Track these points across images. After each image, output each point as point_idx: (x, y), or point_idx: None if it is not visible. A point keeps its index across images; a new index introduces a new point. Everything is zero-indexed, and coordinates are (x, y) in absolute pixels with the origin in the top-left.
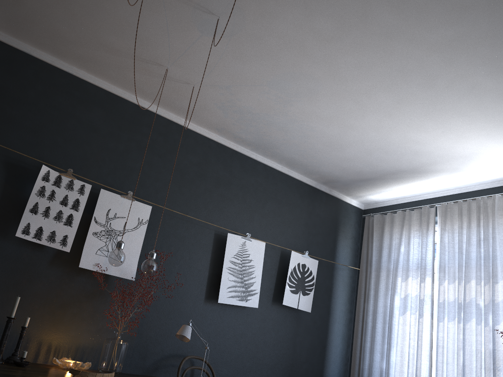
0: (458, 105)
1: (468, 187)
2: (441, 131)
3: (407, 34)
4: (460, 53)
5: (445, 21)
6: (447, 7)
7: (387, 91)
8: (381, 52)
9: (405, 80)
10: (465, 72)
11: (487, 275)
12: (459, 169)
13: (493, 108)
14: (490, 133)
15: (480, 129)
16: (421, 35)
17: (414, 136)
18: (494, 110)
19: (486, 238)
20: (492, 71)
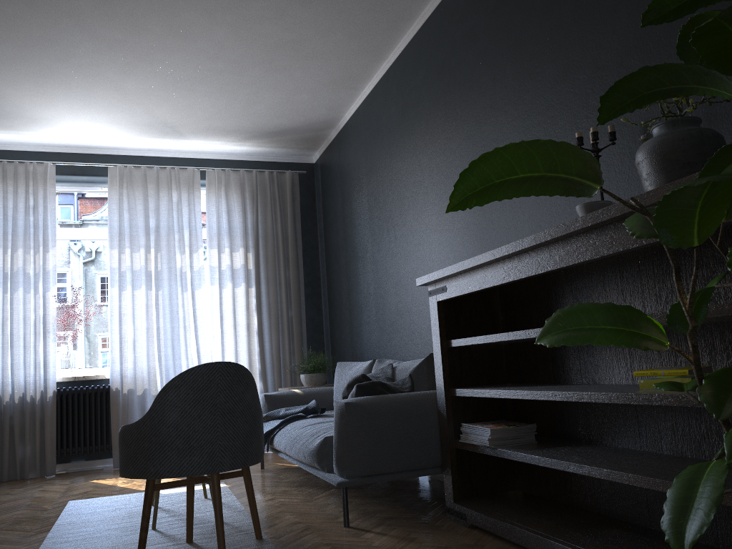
0: (72, 81)
1: (7, 145)
2: (33, 93)
3: (86, 21)
4: (112, 51)
5: (123, 29)
6: (133, 22)
7: (17, 46)
8: (48, 20)
9: (45, 47)
10: (103, 63)
11: (38, 244)
12: (15, 128)
13: (98, 93)
14: (76, 109)
15: (71, 103)
16: (96, 27)
17: (0, 89)
18: (97, 94)
19: (37, 207)
20: (122, 70)
